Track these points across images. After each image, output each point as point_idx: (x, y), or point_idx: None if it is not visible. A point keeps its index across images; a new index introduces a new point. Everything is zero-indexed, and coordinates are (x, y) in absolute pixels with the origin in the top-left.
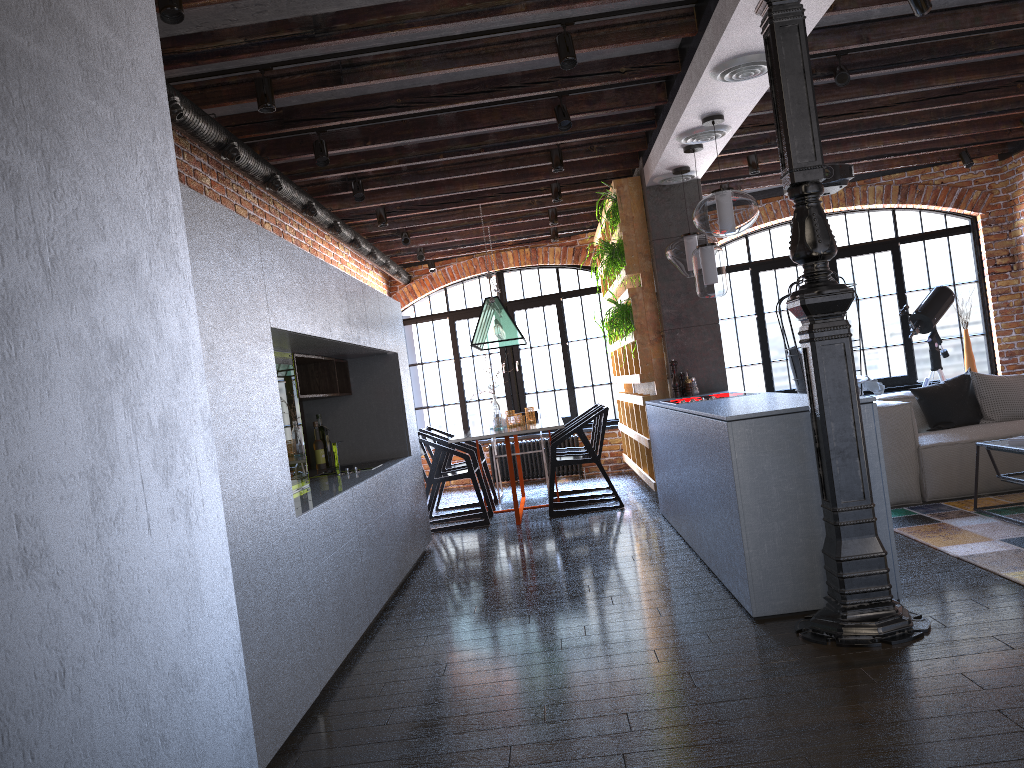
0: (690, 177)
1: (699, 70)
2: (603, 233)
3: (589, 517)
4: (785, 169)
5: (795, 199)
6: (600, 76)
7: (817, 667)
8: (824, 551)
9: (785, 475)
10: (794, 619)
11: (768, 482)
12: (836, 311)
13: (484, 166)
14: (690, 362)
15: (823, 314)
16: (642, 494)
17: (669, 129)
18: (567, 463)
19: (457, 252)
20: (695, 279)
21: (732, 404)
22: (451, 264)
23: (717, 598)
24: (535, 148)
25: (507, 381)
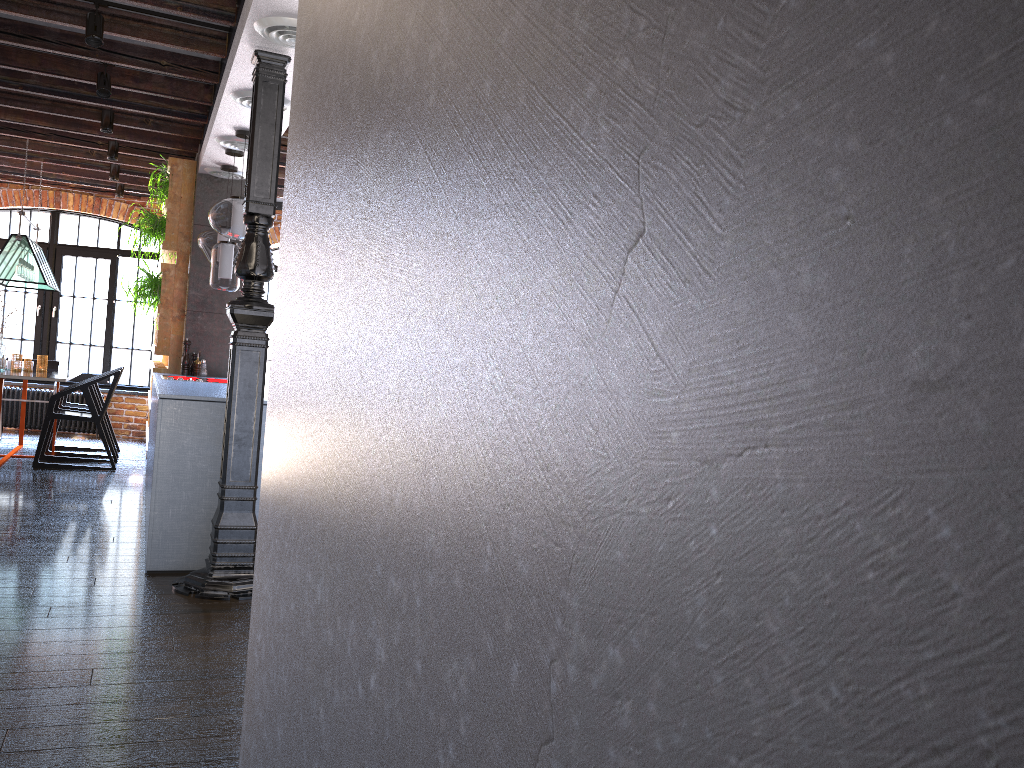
0: (240, 177)
1: (223, 89)
2: (151, 204)
3: (73, 474)
4: (245, 198)
5: (248, 225)
6: (140, 61)
7: (165, 610)
8: (212, 520)
9: (201, 453)
10: (181, 576)
11: (185, 456)
12: (259, 325)
13: (27, 103)
14: (206, 345)
15: (248, 325)
16: (144, 462)
17: (210, 129)
18: (64, 417)
19: (9, 178)
20: (211, 270)
21: (197, 387)
22: (1, 188)
23: (131, 554)
24: (88, 103)
25: (40, 325)
